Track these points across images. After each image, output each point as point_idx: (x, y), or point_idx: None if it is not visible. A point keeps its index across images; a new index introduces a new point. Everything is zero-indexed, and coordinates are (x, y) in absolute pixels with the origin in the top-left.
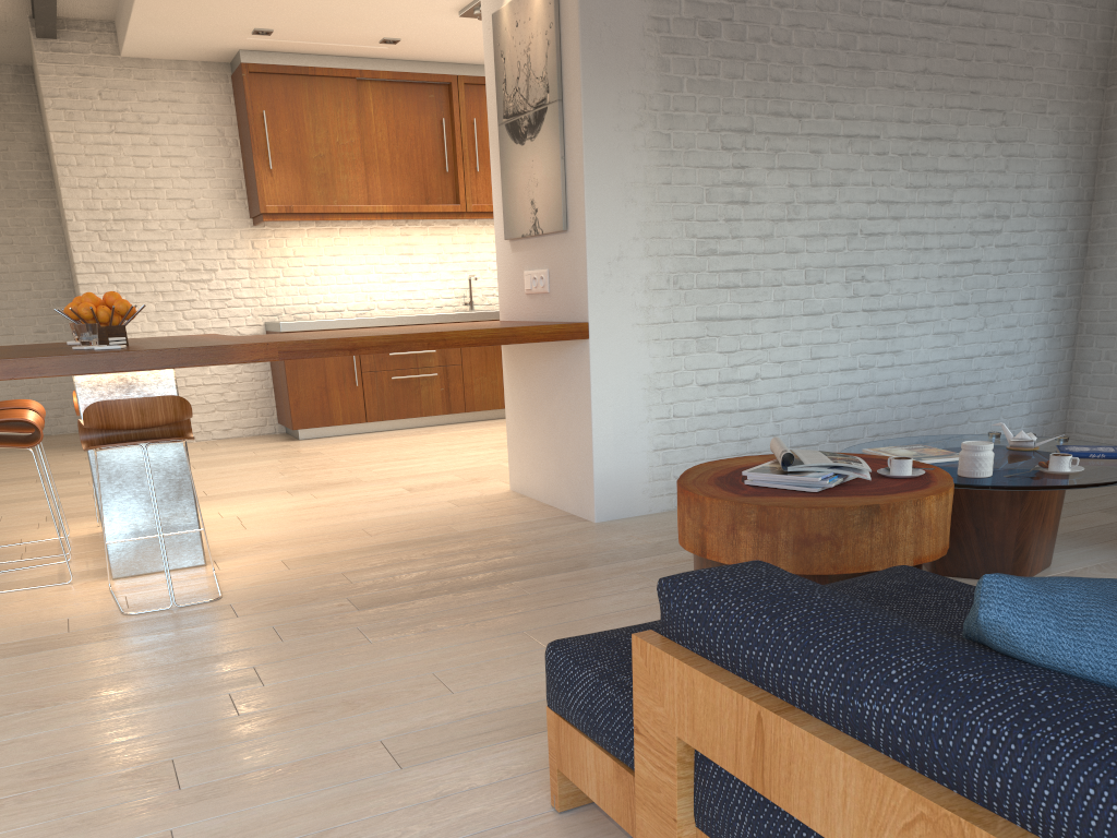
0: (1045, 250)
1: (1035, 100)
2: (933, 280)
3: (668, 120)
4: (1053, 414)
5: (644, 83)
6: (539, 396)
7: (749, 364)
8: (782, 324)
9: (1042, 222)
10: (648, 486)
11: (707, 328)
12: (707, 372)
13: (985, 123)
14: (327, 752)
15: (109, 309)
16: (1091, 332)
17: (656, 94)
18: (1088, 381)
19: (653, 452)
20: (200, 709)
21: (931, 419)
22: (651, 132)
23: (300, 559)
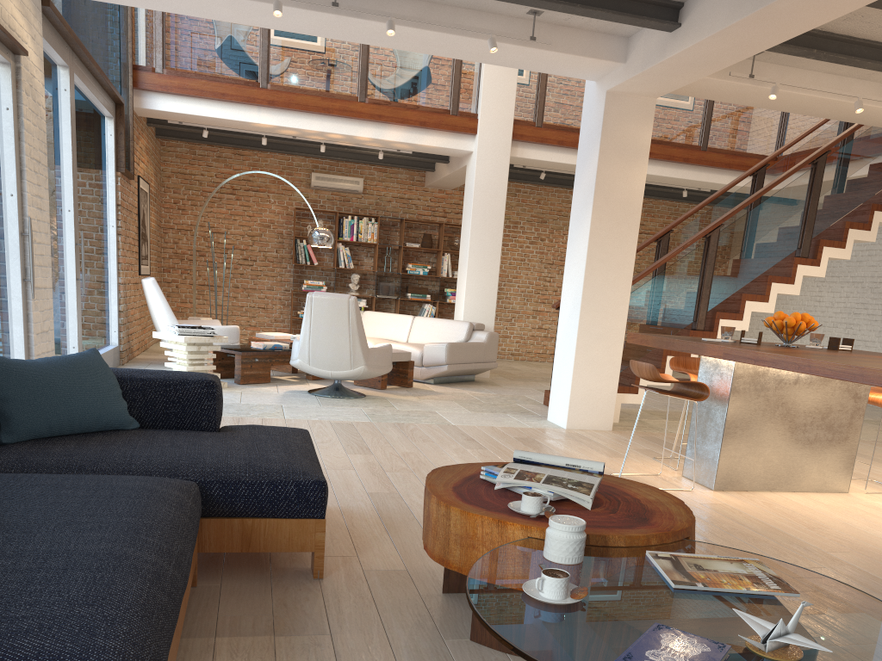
0: None
1: None
2: None
3: None
4: None
5: None
6: None
7: None
8: None
9: None
10: None
11: None
12: None
13: None
14: (395, 486)
15: (779, 322)
16: None
17: None
18: None
19: None
20: None
21: None
22: None
23: (728, 507)
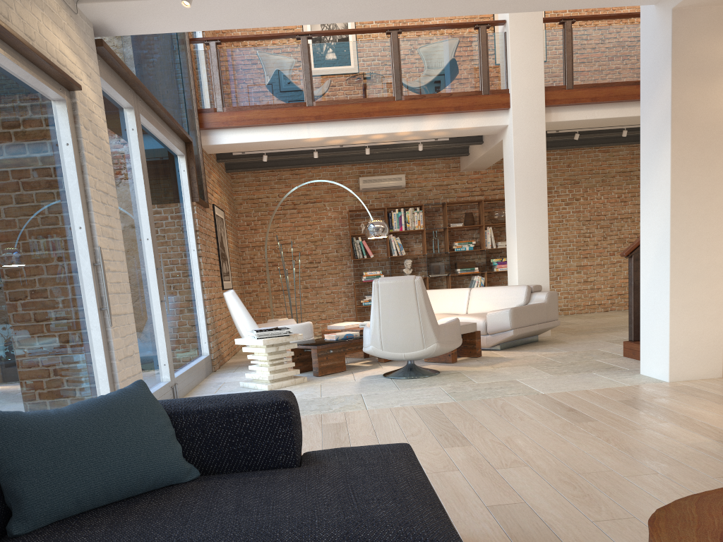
0: None
1: None
2: None
3: None
4: None
5: None
6: None
7: None
8: None
9: None
10: None
11: None
12: None
13: None
14: (516, 491)
15: None
16: None
17: None
18: None
19: None
20: (589, 466)
21: None
22: None
23: None
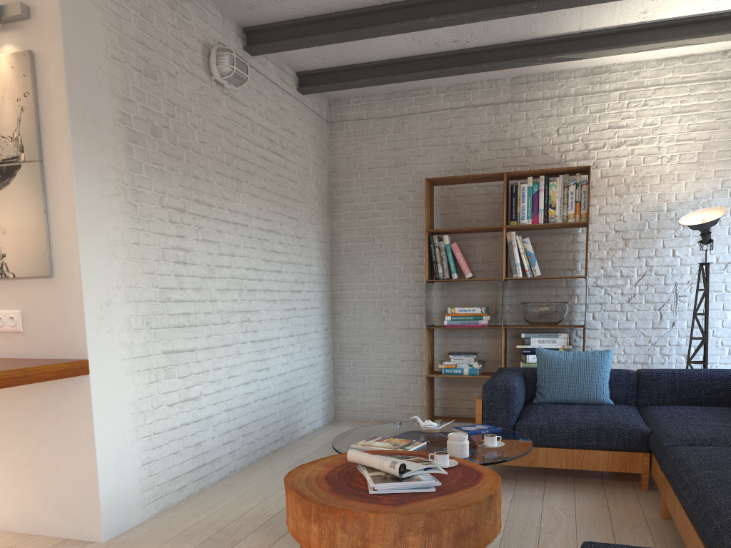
0: (319, 303)
1: (308, 215)
2: (279, 321)
3: (134, 193)
4: (330, 400)
5: (117, 161)
6: (7, 429)
7: (196, 385)
8: (212, 353)
9: (316, 286)
10: (140, 497)
11: (170, 359)
12: (172, 394)
13: (291, 225)
14: None
15: None
16: (342, 350)
17: (125, 171)
18: (345, 379)
19: (142, 466)
20: None
21: (285, 411)
22: (124, 201)
23: None
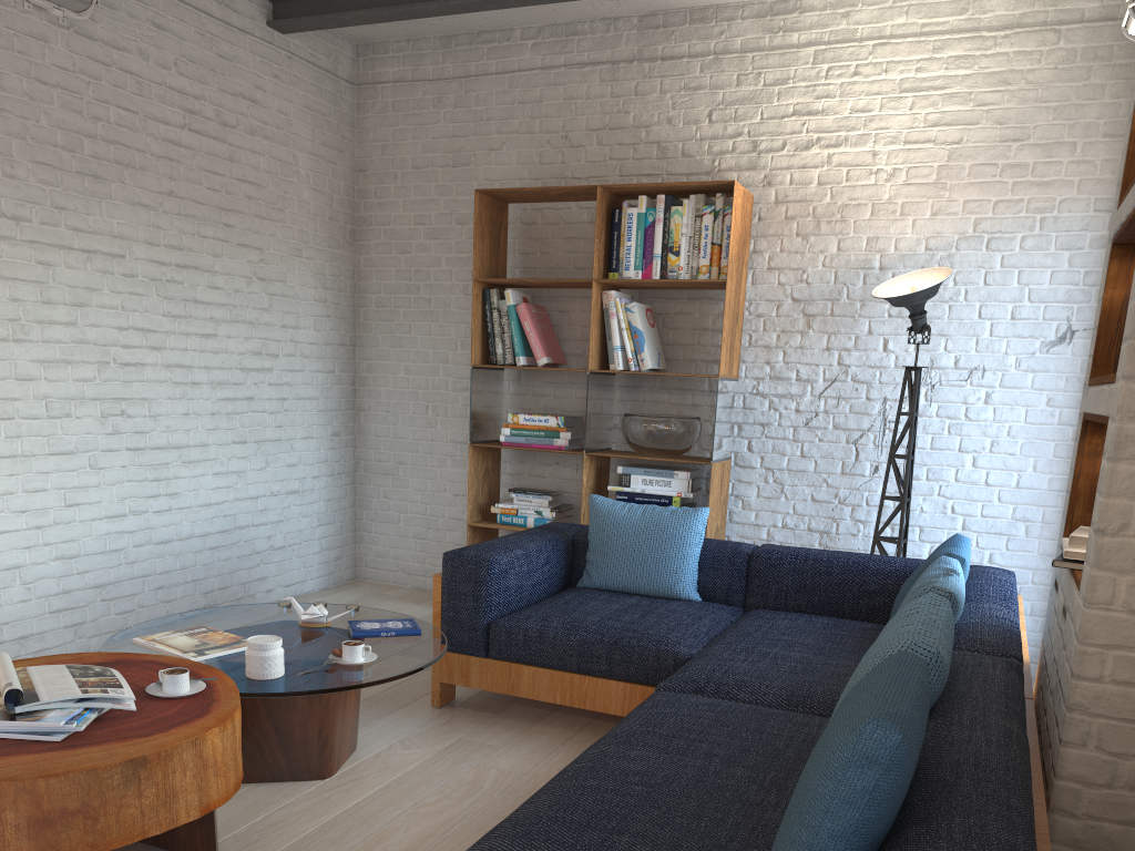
0: (318, 390)
1: (291, 243)
2: (206, 417)
3: None
4: (343, 549)
5: None
6: None
7: None
8: (22, 465)
9: (311, 362)
10: None
11: None
12: None
13: (244, 259)
14: None
15: None
16: (368, 470)
17: None
18: (371, 517)
19: None
20: None
21: (221, 565)
22: None
23: None
